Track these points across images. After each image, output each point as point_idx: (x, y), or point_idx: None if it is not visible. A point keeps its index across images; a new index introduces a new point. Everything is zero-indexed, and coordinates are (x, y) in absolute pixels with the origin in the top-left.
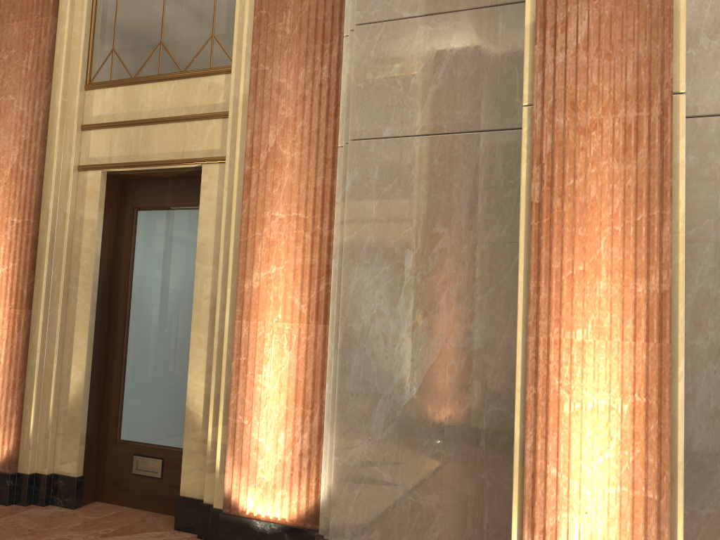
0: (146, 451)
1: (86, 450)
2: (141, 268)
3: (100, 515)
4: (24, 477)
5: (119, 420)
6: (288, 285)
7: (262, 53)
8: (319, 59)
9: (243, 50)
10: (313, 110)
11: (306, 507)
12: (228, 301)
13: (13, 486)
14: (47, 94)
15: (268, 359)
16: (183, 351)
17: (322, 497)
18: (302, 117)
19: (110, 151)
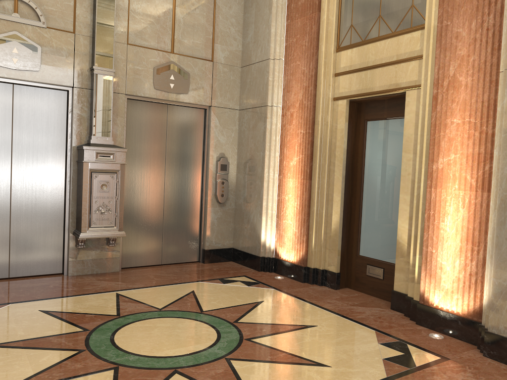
0: (374, 263)
1: (340, 258)
2: (369, 156)
3: (349, 295)
4: (310, 269)
5: (358, 244)
6: (462, 166)
7: (445, 13)
8: (486, 11)
9: (432, 13)
10: (481, 48)
11: (473, 307)
12: (422, 177)
13: (305, 273)
14: (316, 58)
15: (448, 213)
16: (395, 206)
17: (484, 302)
18: (473, 54)
19: (350, 87)
